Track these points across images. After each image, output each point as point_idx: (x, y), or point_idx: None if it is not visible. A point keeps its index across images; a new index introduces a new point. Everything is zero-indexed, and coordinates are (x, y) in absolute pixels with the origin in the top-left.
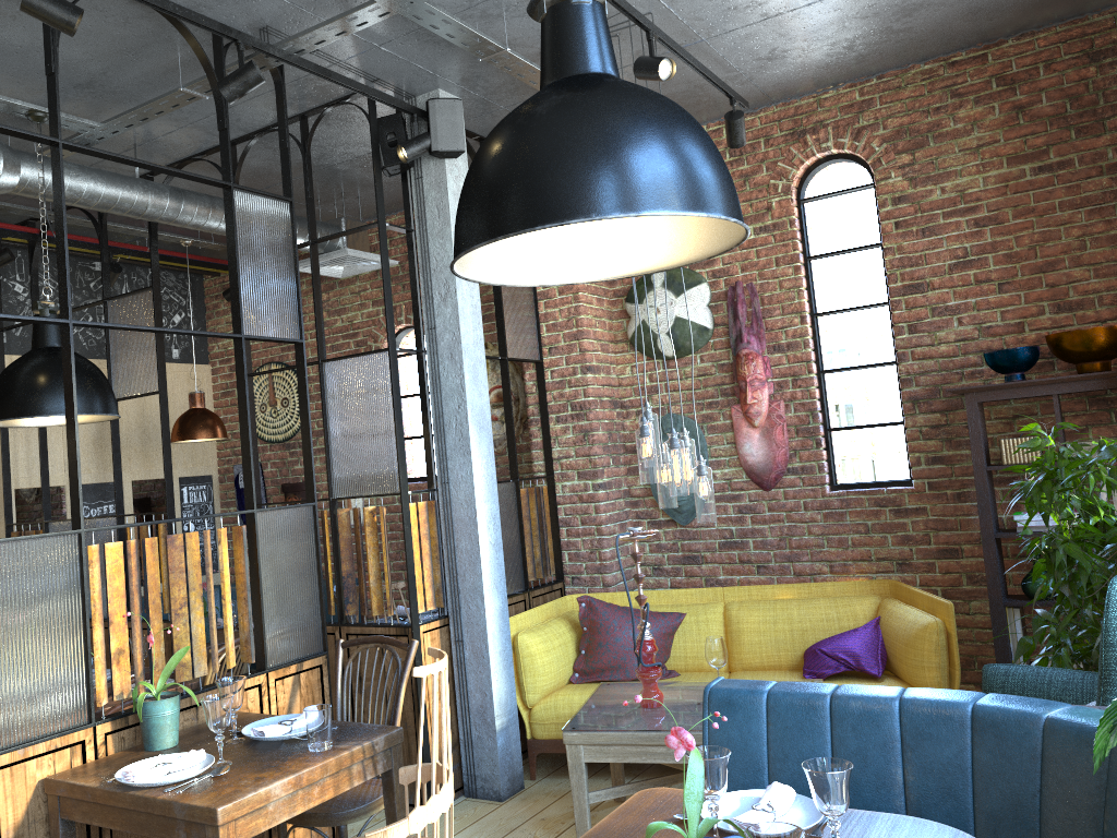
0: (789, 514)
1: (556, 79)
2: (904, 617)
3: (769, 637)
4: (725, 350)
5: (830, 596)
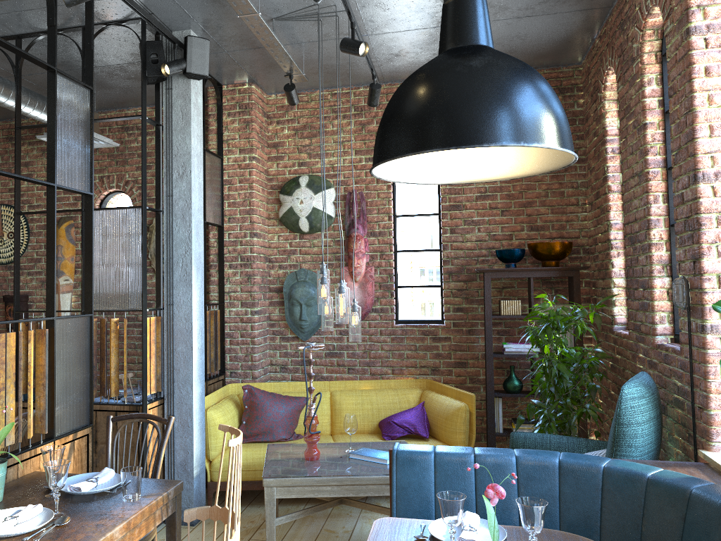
0: (370, 337)
1: (463, 45)
2: (443, 402)
3: (359, 413)
4: (340, 232)
5: (392, 388)
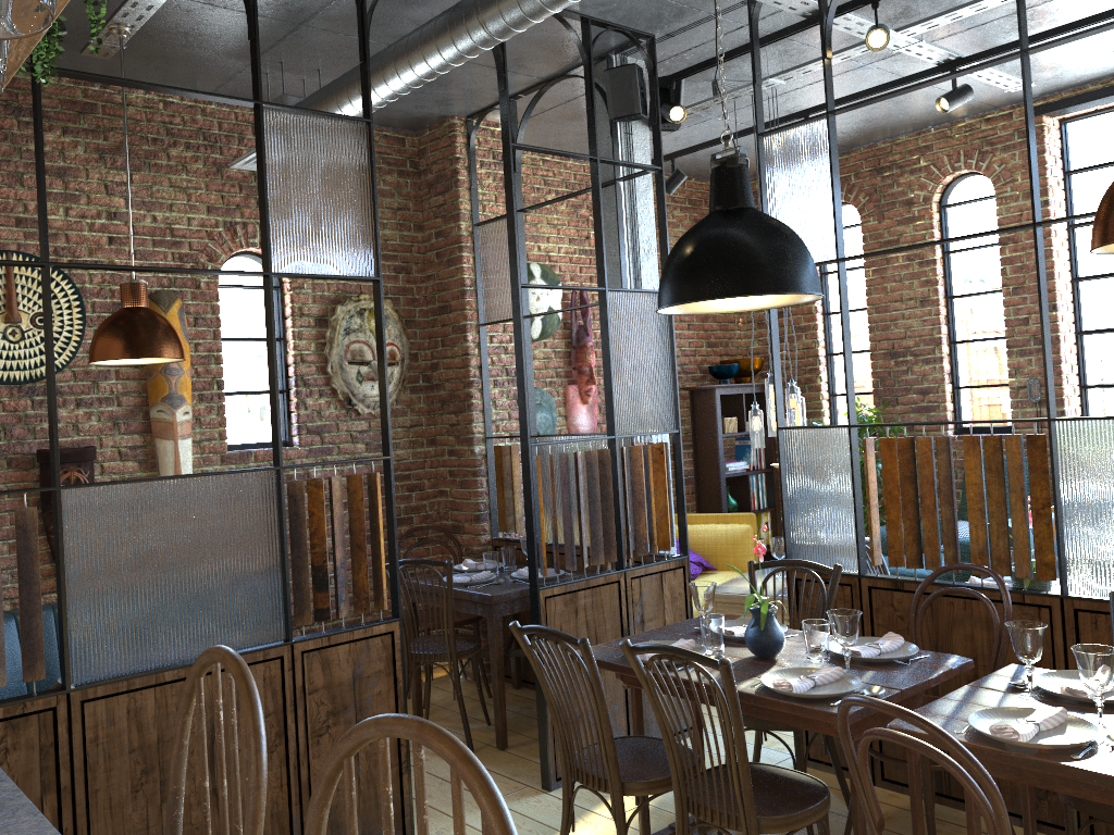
0: None
1: None
2: (714, 529)
3: None
4: (560, 341)
5: None
